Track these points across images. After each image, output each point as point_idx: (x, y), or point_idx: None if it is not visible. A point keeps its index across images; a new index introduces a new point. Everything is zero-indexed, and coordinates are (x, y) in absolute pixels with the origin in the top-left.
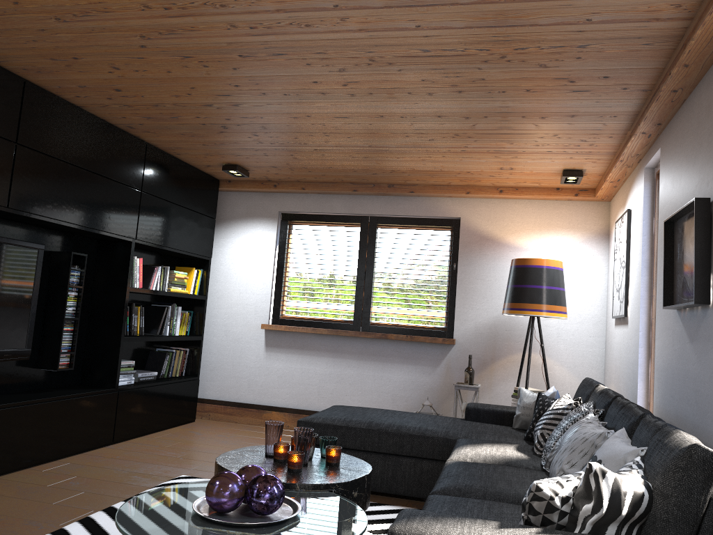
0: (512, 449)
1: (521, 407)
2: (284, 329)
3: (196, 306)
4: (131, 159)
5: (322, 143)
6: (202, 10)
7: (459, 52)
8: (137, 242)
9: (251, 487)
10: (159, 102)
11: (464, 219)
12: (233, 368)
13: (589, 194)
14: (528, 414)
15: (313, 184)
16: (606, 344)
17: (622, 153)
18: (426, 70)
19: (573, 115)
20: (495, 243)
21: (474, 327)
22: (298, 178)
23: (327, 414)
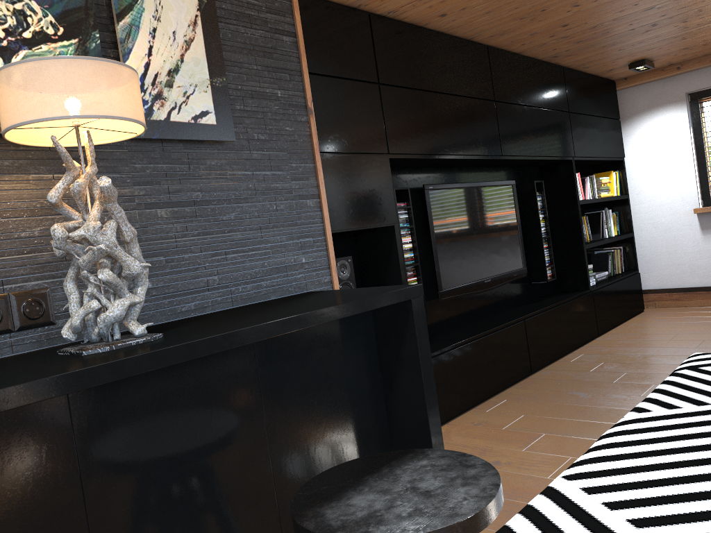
0: None
1: None
2: None
3: (619, 206)
4: (557, 85)
5: None
6: None
7: None
8: (575, 159)
9: None
10: (599, 23)
11: None
12: (669, 256)
13: None
14: None
15: None
16: None
17: None
18: None
19: None
20: None
21: None
22: (707, 52)
23: None
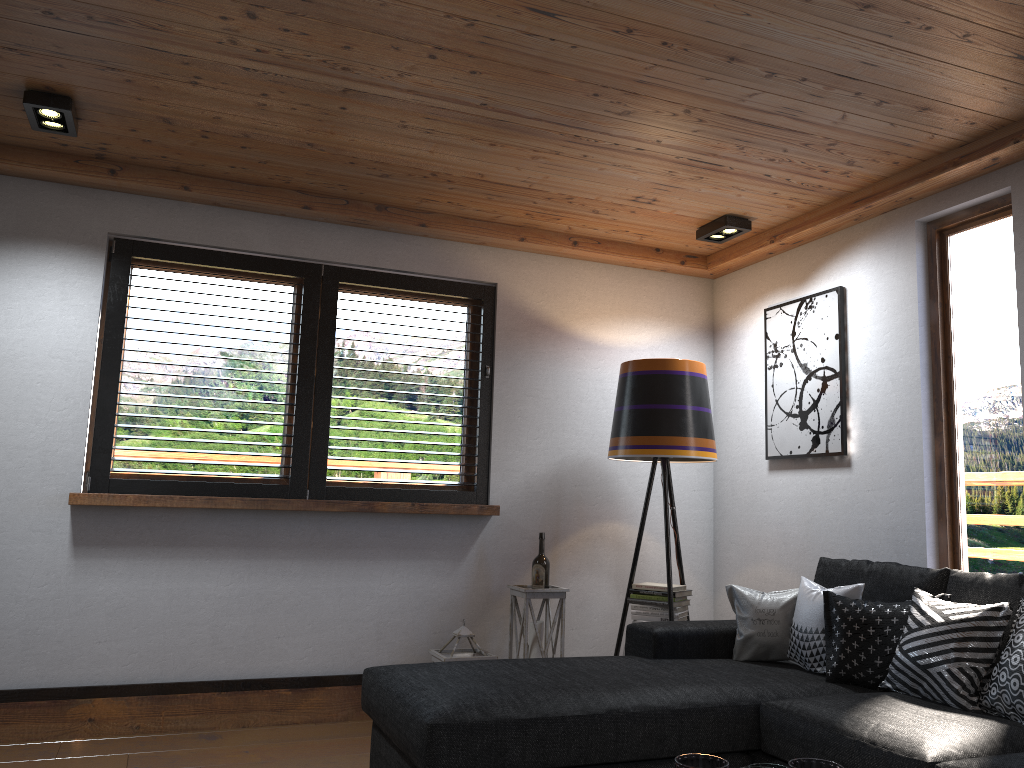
0: (923, 709)
1: (755, 621)
2: (134, 504)
3: None
4: None
5: (391, 75)
6: None
7: None
8: None
9: None
10: None
11: (504, 288)
12: None
13: (699, 263)
14: (773, 633)
15: (211, 181)
16: (718, 501)
17: (896, 193)
18: None
19: (925, 109)
20: (555, 333)
21: (524, 481)
22: (186, 162)
23: (465, 696)
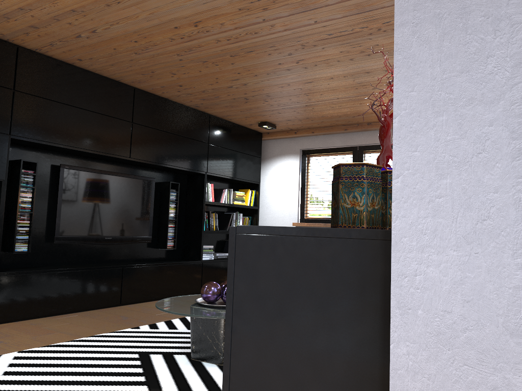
0: None
1: None
2: (306, 225)
3: (252, 213)
4: (200, 125)
5: (307, 100)
6: (198, 35)
7: (350, 31)
8: (208, 174)
9: (222, 289)
10: (204, 89)
11: None
12: None
13: None
14: None
15: (319, 128)
16: None
17: None
18: (338, 45)
19: None
20: None
21: None
22: (308, 126)
23: None
